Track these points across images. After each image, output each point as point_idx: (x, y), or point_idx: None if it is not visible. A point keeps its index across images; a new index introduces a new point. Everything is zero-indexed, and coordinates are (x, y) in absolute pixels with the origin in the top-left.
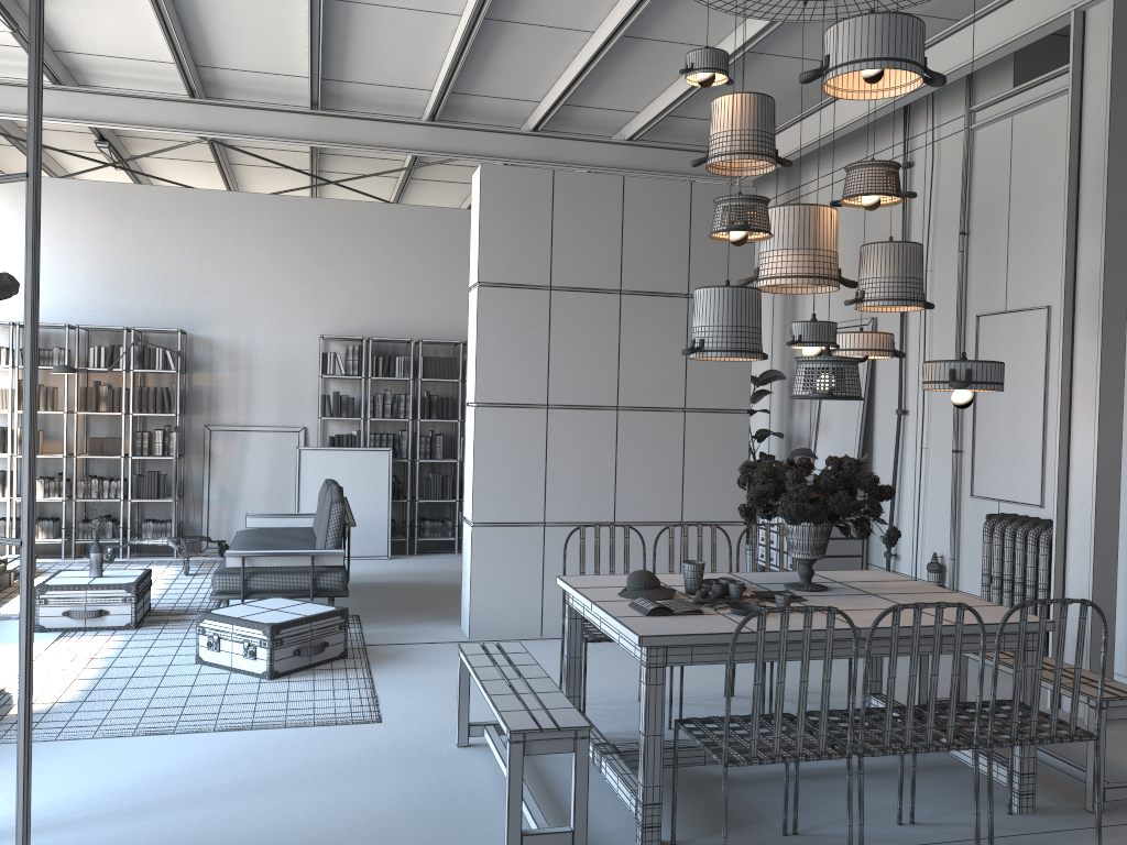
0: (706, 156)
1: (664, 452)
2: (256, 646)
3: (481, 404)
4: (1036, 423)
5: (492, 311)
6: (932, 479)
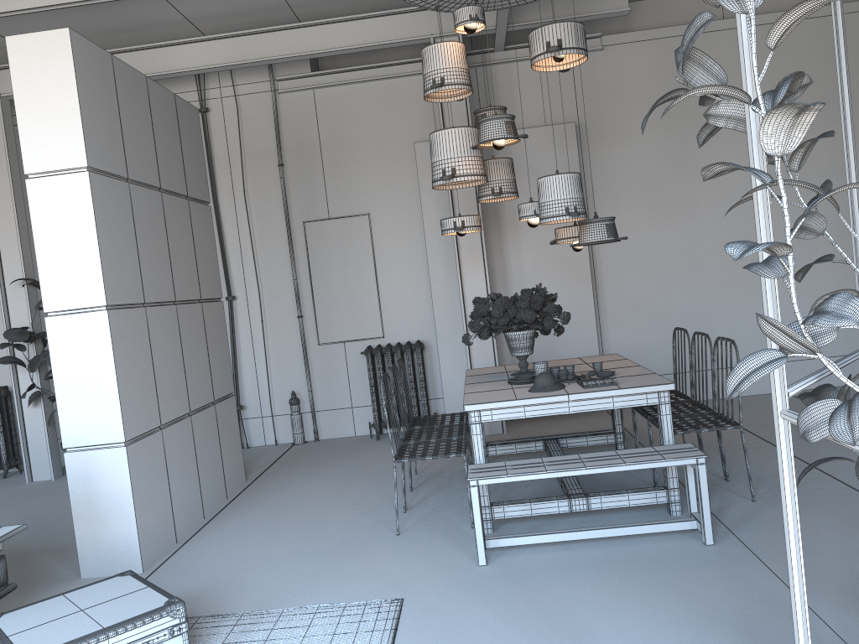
0: (443, 82)
1: (199, 341)
2: (163, 642)
3: (108, 307)
4: (369, 286)
5: (101, 202)
6: (273, 341)
